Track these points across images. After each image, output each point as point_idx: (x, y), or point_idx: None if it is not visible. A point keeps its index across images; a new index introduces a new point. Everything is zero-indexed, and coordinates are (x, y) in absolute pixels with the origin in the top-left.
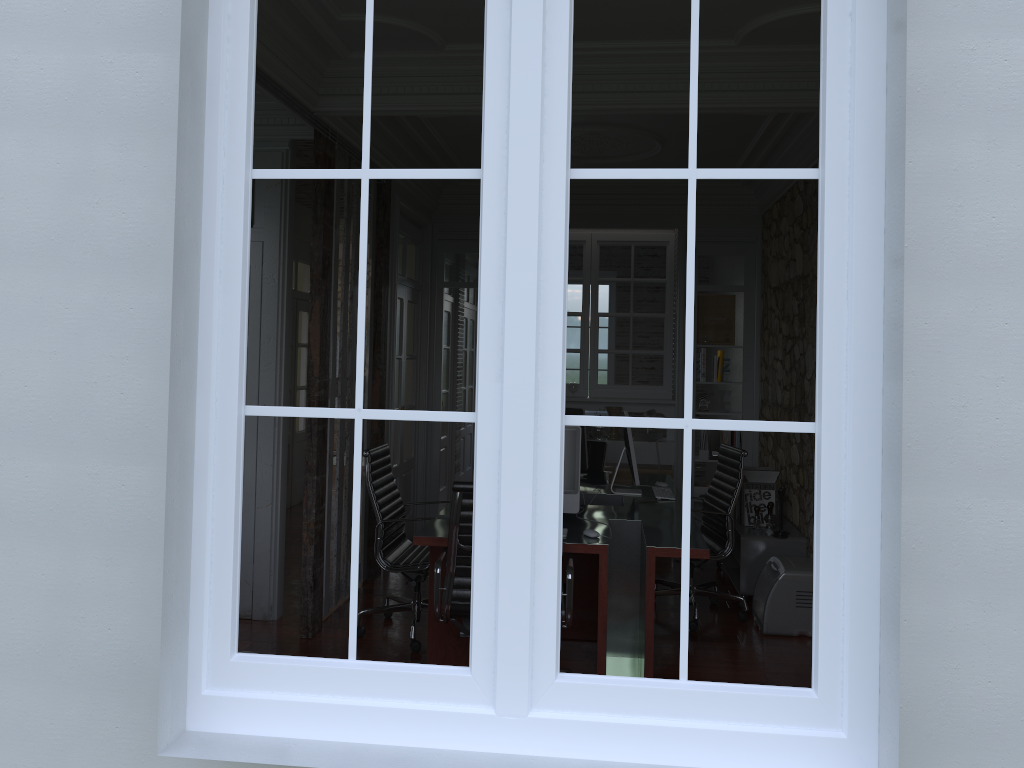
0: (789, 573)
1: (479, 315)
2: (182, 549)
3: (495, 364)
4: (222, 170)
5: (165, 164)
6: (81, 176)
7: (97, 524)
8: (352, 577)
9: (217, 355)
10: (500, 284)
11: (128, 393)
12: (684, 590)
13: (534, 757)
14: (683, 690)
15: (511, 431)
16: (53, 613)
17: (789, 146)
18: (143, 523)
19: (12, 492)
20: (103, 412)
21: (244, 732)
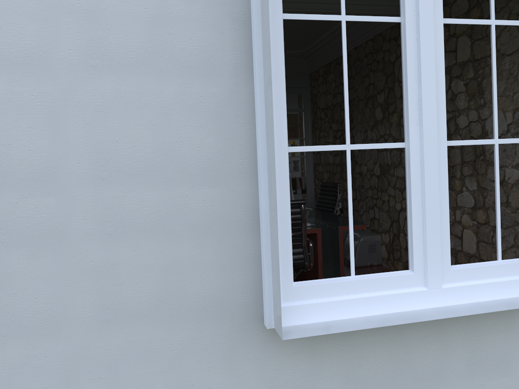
0: (365, 237)
1: (406, 92)
2: (272, 227)
3: (416, 117)
4: (270, 13)
5: (215, 11)
6: (161, 17)
7: (189, 225)
8: (350, 233)
9: (274, 119)
10: (416, 76)
11: (202, 147)
12: (498, 219)
13: (447, 306)
14: (503, 264)
15: (427, 149)
16: (166, 280)
17: (340, 37)
18: (217, 221)
19: (132, 212)
20: (188, 159)
21: (306, 322)
